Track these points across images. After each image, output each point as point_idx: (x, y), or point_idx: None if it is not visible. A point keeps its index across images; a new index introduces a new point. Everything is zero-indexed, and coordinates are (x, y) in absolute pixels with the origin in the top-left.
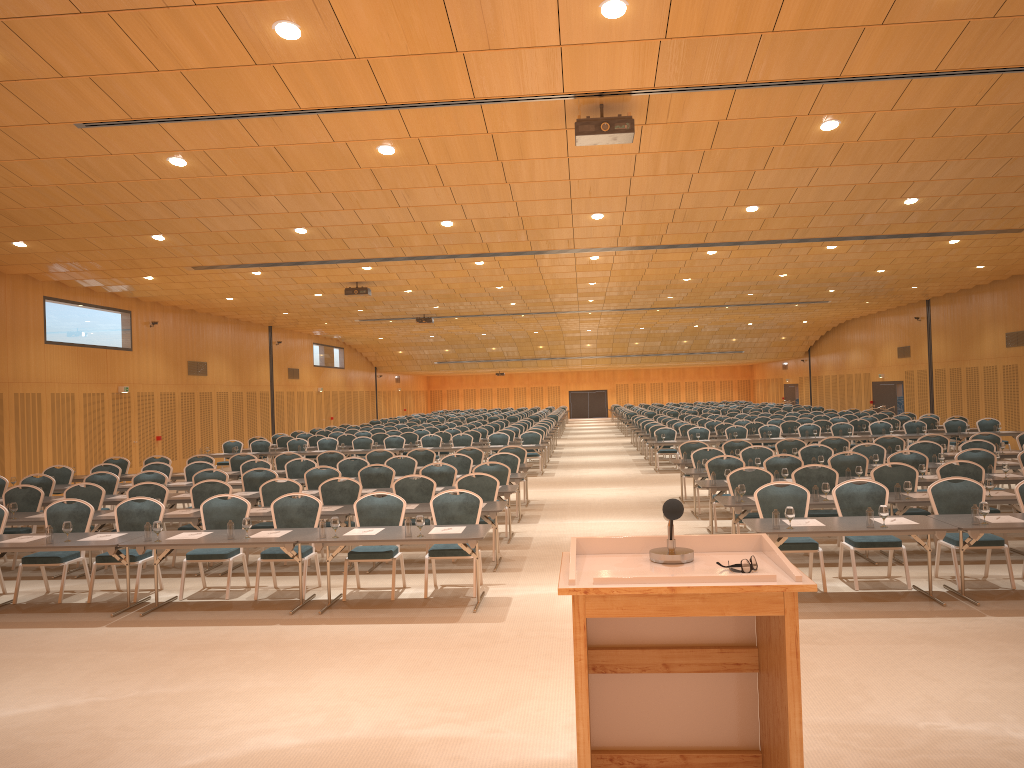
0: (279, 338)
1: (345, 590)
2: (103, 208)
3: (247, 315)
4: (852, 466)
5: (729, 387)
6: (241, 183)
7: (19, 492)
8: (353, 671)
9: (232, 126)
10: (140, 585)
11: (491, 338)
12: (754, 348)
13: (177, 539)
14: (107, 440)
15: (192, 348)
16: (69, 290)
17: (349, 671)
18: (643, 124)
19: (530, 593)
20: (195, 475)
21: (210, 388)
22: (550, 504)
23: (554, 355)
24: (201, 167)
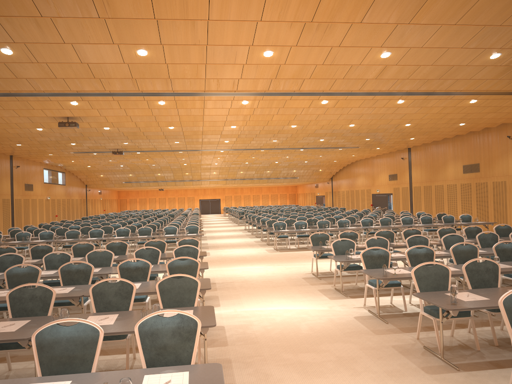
0: (18, 164)
1: None
2: None
3: None
4: (469, 254)
5: (285, 197)
6: None
7: None
8: None
9: None
10: None
11: (158, 168)
12: (304, 176)
13: None
14: None
15: None
16: None
17: None
18: None
19: None
20: None
21: None
22: (220, 283)
23: (194, 178)
24: None
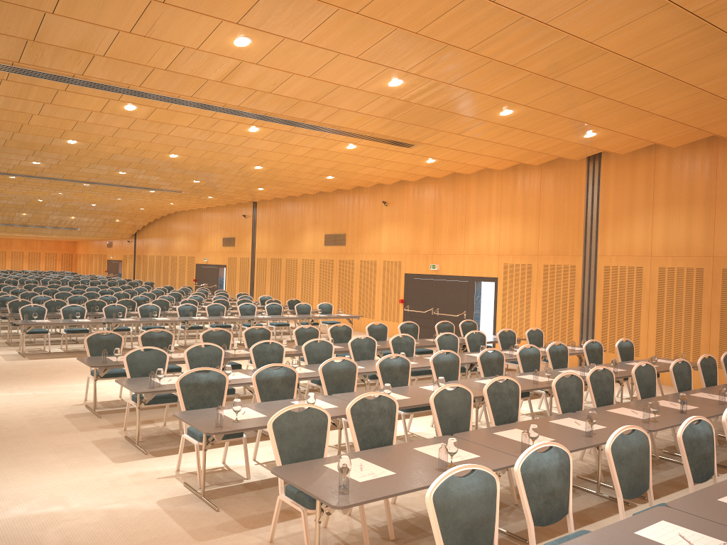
0: None
1: None
2: None
3: None
4: (345, 375)
5: (54, 258)
6: None
7: None
8: None
9: None
10: None
11: None
12: (89, 227)
13: None
14: None
15: None
16: None
17: None
18: None
19: None
20: None
21: None
22: None
23: None
24: None
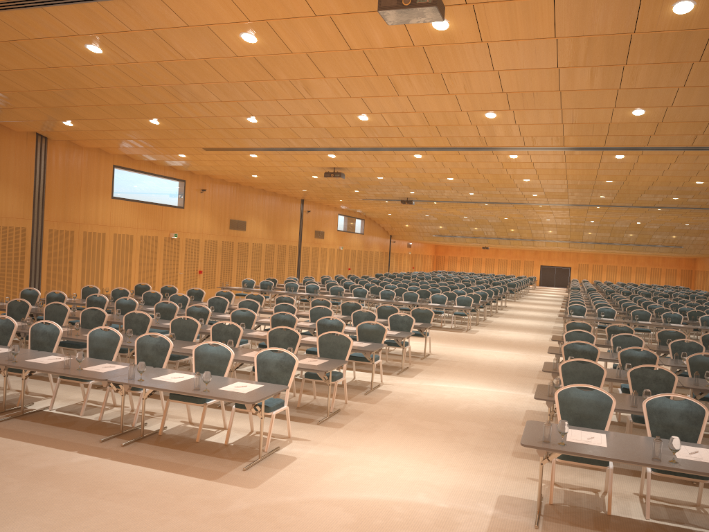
0: (309, 208)
1: (162, 425)
2: (89, 94)
3: (279, 190)
4: None
5: (673, 274)
6: (164, 72)
7: (15, 304)
8: (48, 526)
9: (98, 10)
10: (48, 390)
11: (472, 220)
12: (692, 245)
13: (32, 362)
14: (157, 270)
15: (234, 210)
16: (135, 162)
17: (45, 525)
18: (464, 4)
19: (318, 456)
20: (156, 304)
21: (247, 240)
22: (443, 360)
23: (523, 237)
24: (115, 54)
